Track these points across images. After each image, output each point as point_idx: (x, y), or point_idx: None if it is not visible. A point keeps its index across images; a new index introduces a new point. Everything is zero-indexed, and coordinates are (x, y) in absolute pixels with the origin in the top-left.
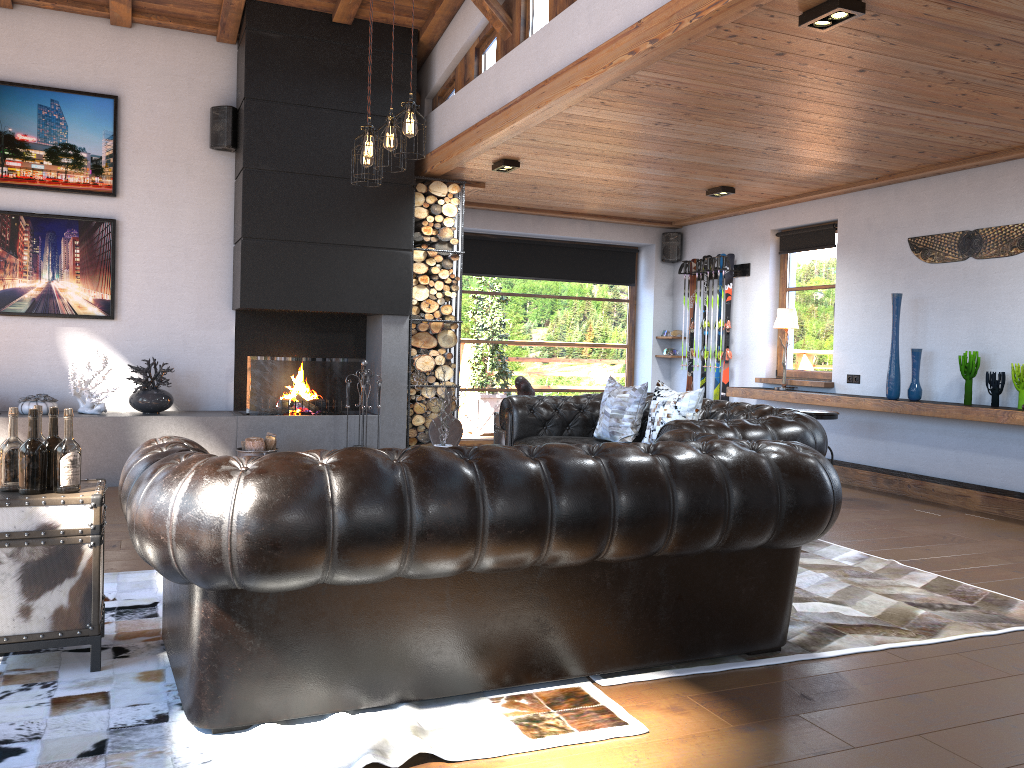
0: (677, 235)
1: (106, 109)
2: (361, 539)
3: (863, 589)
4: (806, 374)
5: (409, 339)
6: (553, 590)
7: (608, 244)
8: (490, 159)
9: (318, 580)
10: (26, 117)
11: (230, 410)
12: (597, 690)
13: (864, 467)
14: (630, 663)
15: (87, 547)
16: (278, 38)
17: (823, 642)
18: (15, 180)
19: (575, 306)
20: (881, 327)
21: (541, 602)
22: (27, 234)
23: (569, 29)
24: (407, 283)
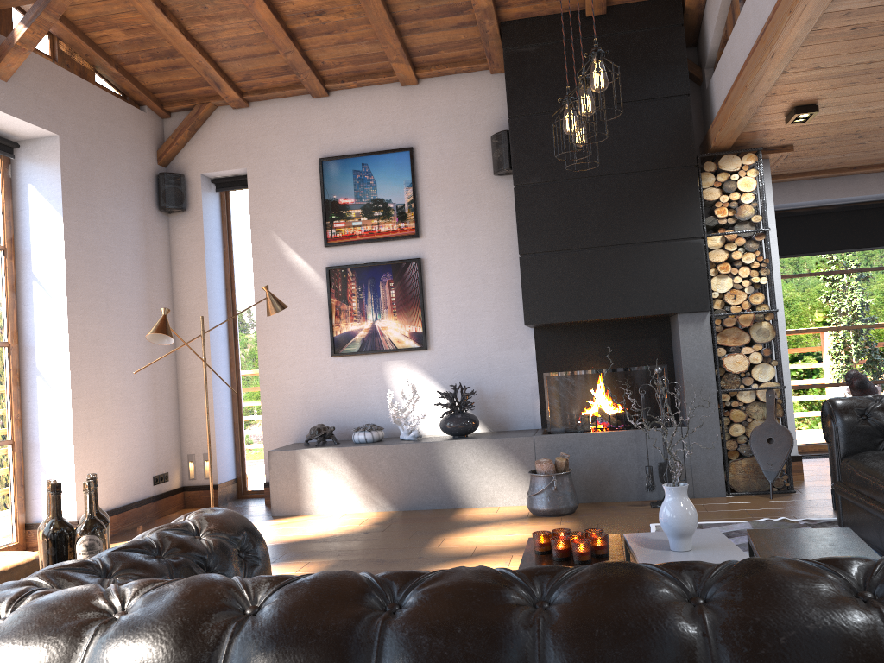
0: None
1: (404, 161)
2: None
3: None
4: None
5: (713, 337)
6: None
7: None
8: (778, 111)
9: None
10: (345, 183)
11: (538, 428)
12: None
13: None
14: None
15: None
16: (534, 50)
17: None
18: (341, 238)
19: None
20: None
21: None
22: (353, 283)
23: None
24: (701, 275)
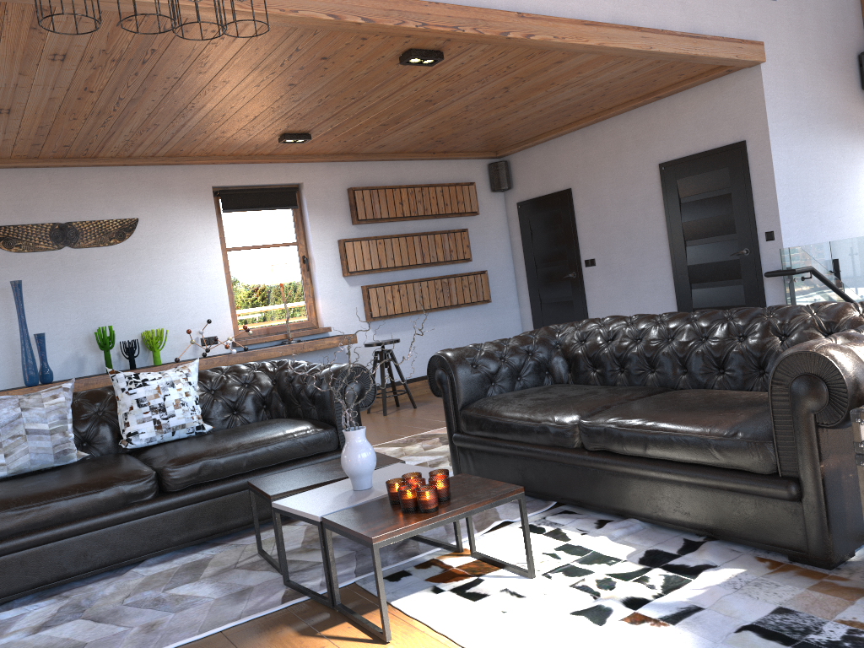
0: None
1: None
2: None
3: (416, 453)
4: None
5: None
6: None
7: None
8: None
9: None
10: None
11: None
12: None
13: None
14: None
15: None
16: None
17: None
18: None
19: None
20: None
21: None
22: None
23: None
24: None
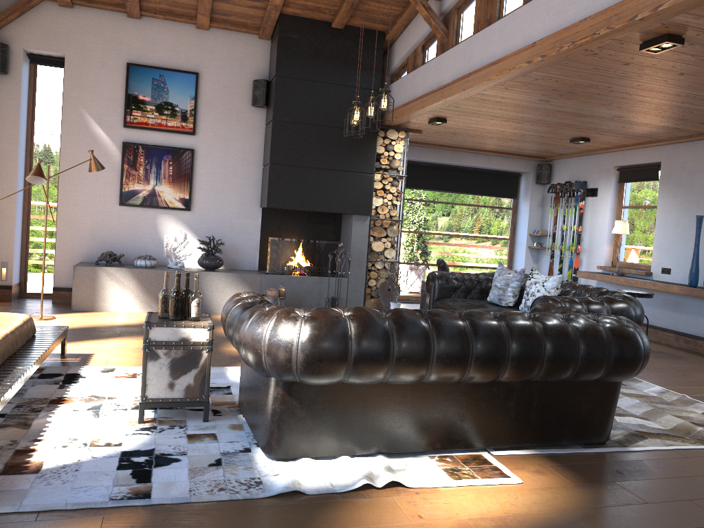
0: (547, 166)
1: (191, 81)
2: (365, 359)
3: (662, 411)
4: (633, 265)
5: (369, 230)
6: (468, 396)
7: (500, 170)
8: (427, 117)
9: (340, 380)
10: (145, 85)
11: (256, 270)
12: (491, 457)
13: (670, 331)
14: (511, 443)
15: (204, 352)
16: (297, 38)
17: (633, 441)
18: (137, 124)
19: (475, 211)
20: (687, 237)
21: (461, 402)
22: (142, 157)
23: (487, 41)
24: (369, 195)
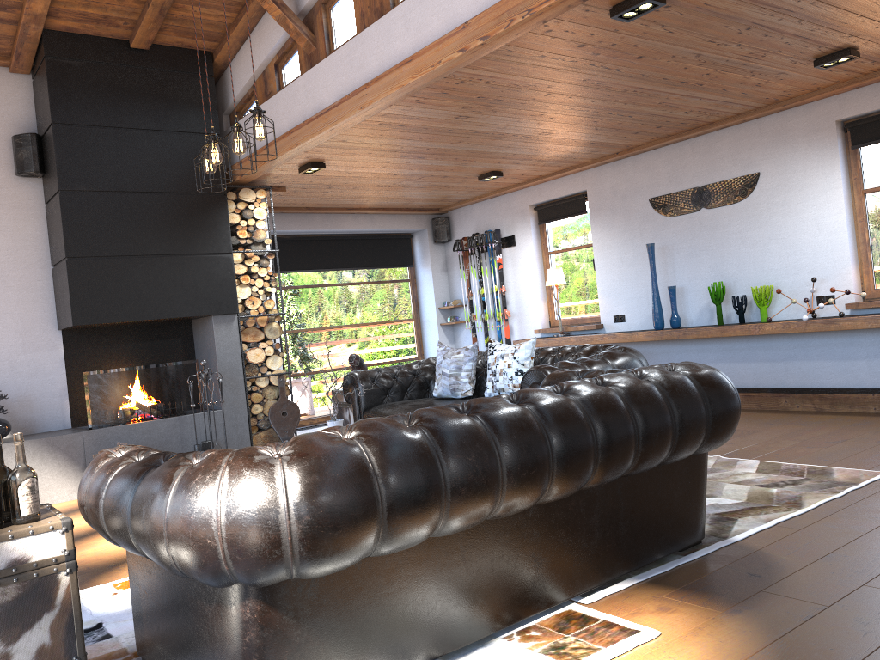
0: (445, 219)
1: None
2: (407, 504)
3: (716, 482)
4: (576, 321)
5: (239, 335)
6: (542, 524)
7: (386, 233)
8: (298, 163)
9: (367, 554)
10: None
11: (68, 428)
12: (588, 608)
13: None
14: (603, 578)
15: (63, 575)
16: (79, 65)
17: (727, 529)
18: None
19: (365, 290)
20: (637, 273)
21: (534, 537)
22: None
23: (385, 37)
24: (232, 284)
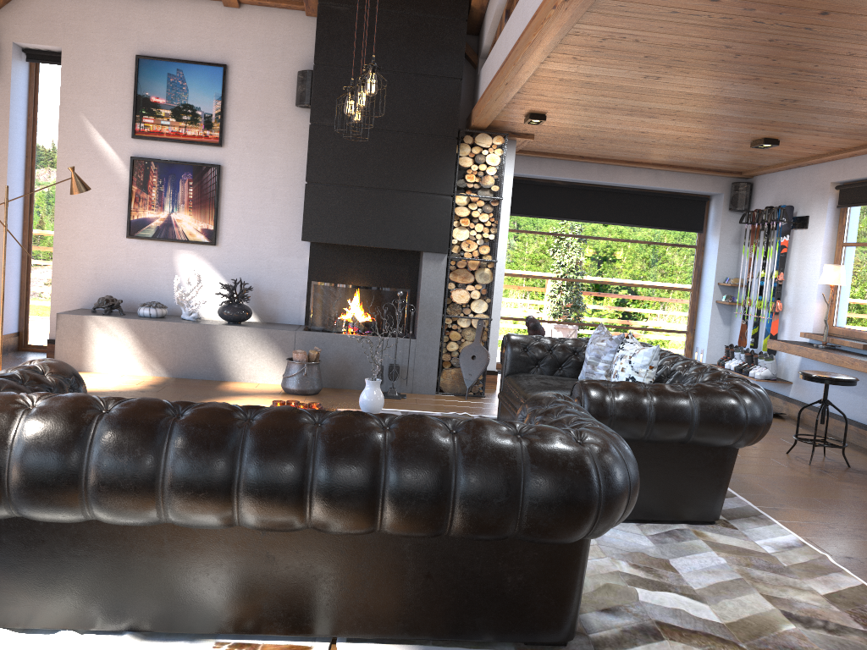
0: (746, 185)
1: (217, 75)
2: (32, 483)
3: (750, 585)
4: (853, 333)
5: (447, 274)
6: (280, 550)
7: (678, 192)
8: (519, 113)
9: (7, 514)
10: (158, 83)
11: (301, 324)
12: None
13: None
14: (374, 632)
15: None
16: (344, 10)
17: (626, 645)
18: (149, 133)
19: (640, 250)
20: None
21: (267, 560)
22: (155, 176)
23: None
24: (446, 225)
